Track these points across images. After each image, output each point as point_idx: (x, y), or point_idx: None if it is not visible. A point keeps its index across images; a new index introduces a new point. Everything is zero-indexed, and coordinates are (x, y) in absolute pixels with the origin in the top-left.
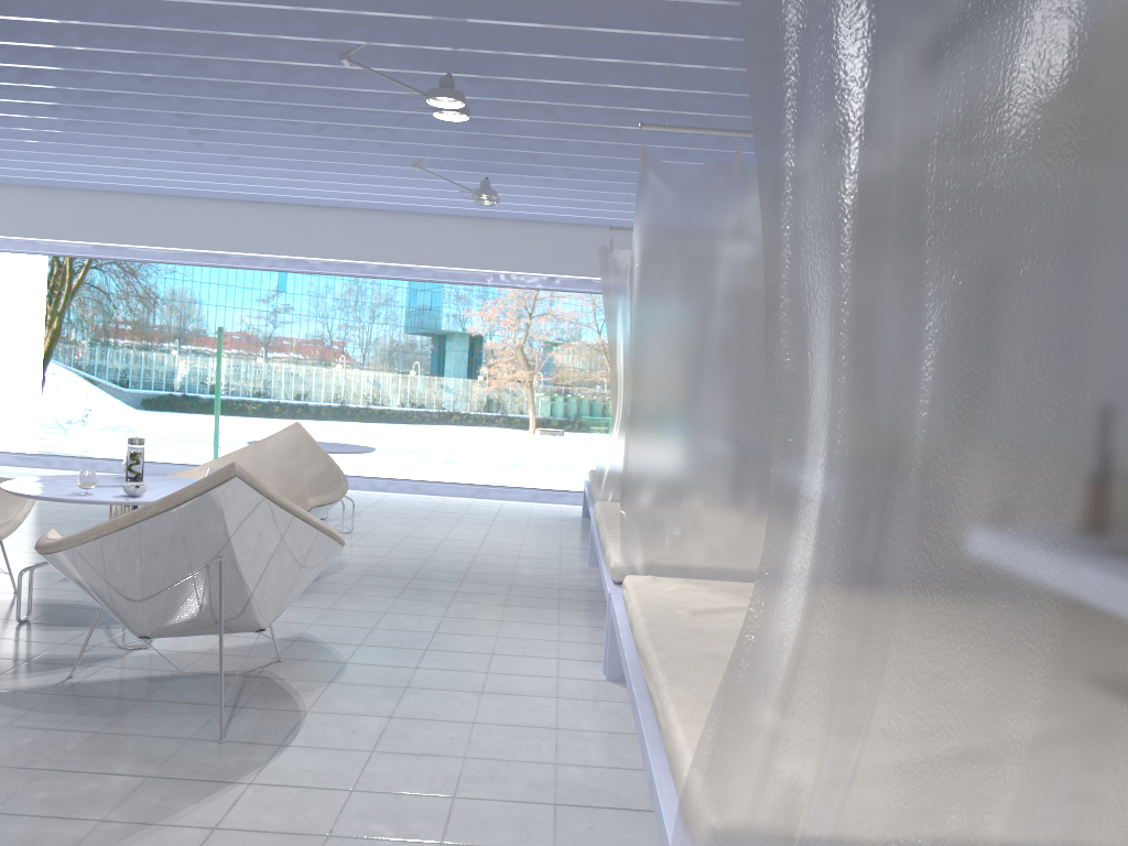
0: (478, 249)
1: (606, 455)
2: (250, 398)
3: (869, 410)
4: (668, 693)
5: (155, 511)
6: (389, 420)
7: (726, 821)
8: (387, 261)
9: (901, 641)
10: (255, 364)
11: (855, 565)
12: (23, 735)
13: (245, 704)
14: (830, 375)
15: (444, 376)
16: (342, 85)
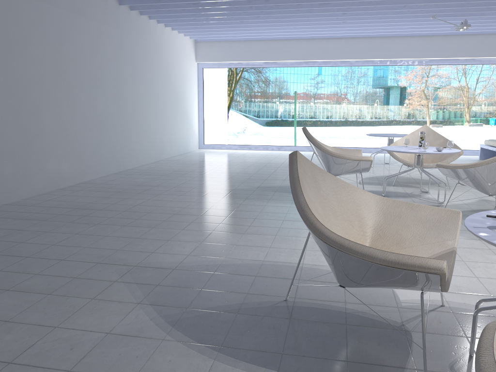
0: (425, 49)
1: None
2: (308, 119)
3: None
4: None
5: None
6: (365, 125)
7: None
8: (384, 58)
9: None
10: (309, 105)
11: None
12: None
13: None
14: None
15: (389, 105)
16: None
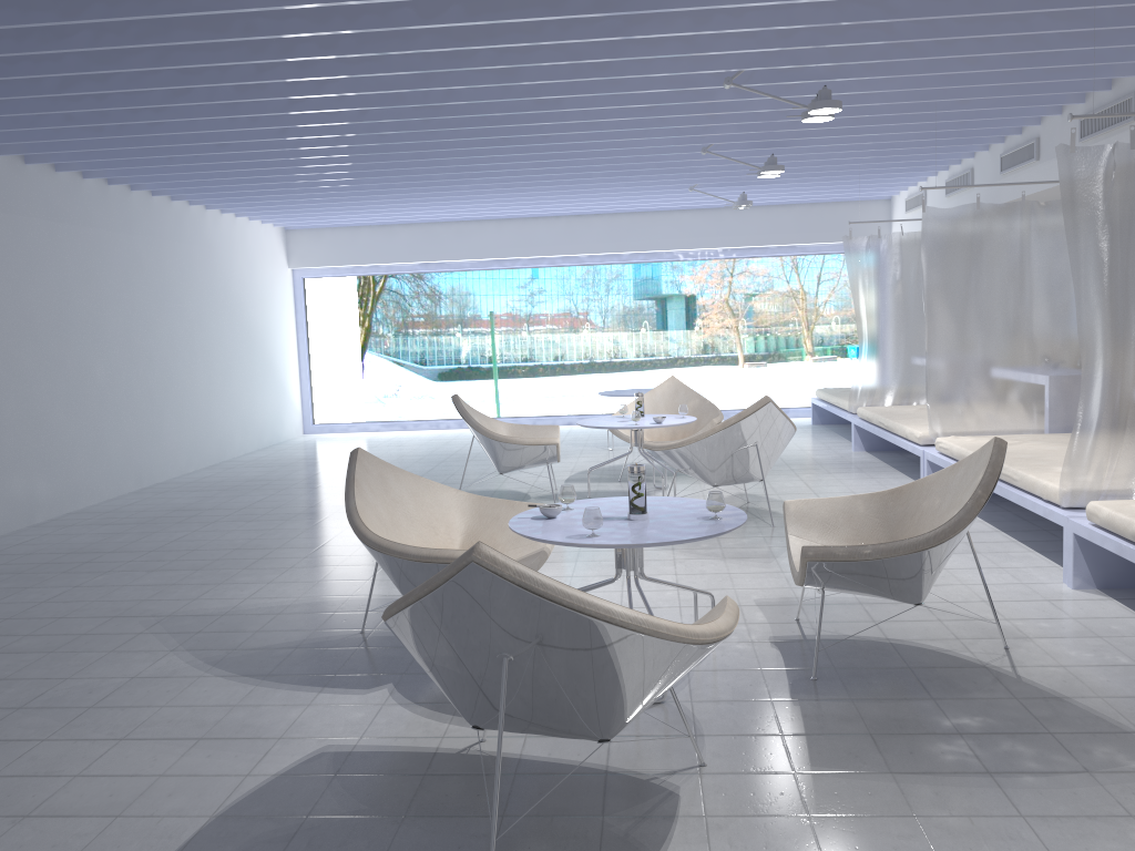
0: (707, 233)
1: (857, 376)
2: (519, 363)
3: (1116, 347)
4: (1013, 468)
5: (734, 422)
6: (628, 369)
7: (1075, 481)
8: (639, 250)
9: (1130, 418)
10: (520, 337)
11: (1115, 395)
12: None
13: (760, 516)
14: (1102, 337)
15: (668, 330)
16: (683, 159)
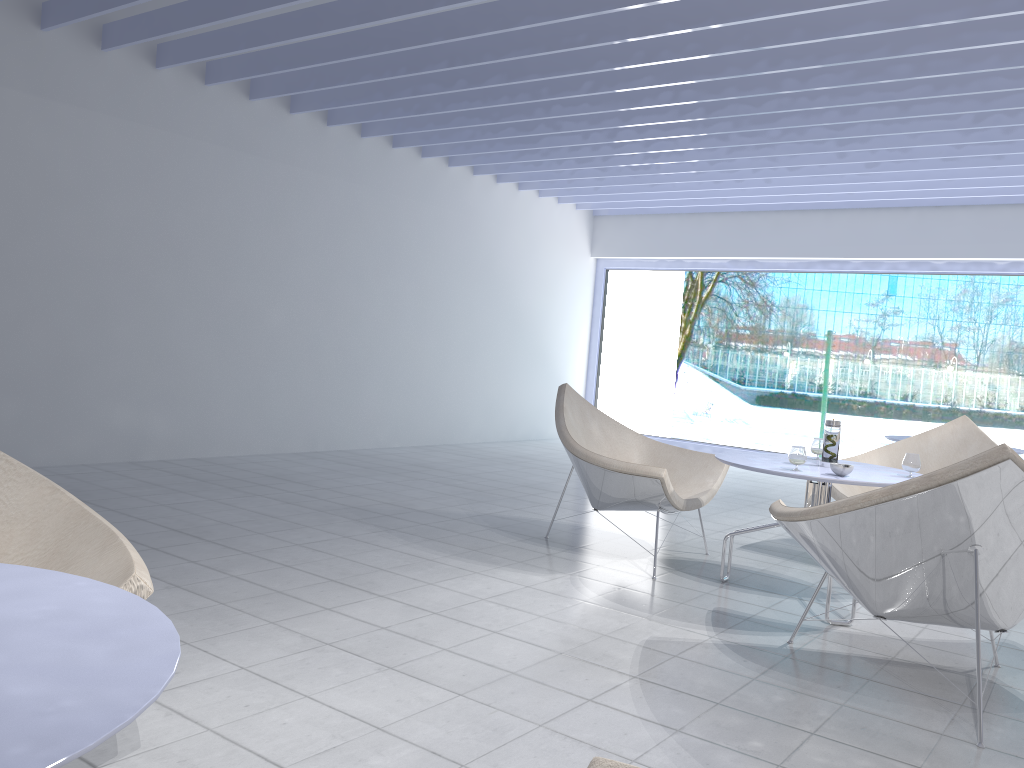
0: None
1: None
2: (855, 397)
3: None
4: None
5: (914, 489)
6: (1005, 424)
7: None
8: (1021, 256)
9: None
10: (861, 365)
11: None
12: (773, 691)
13: (983, 708)
14: None
15: None
16: None
